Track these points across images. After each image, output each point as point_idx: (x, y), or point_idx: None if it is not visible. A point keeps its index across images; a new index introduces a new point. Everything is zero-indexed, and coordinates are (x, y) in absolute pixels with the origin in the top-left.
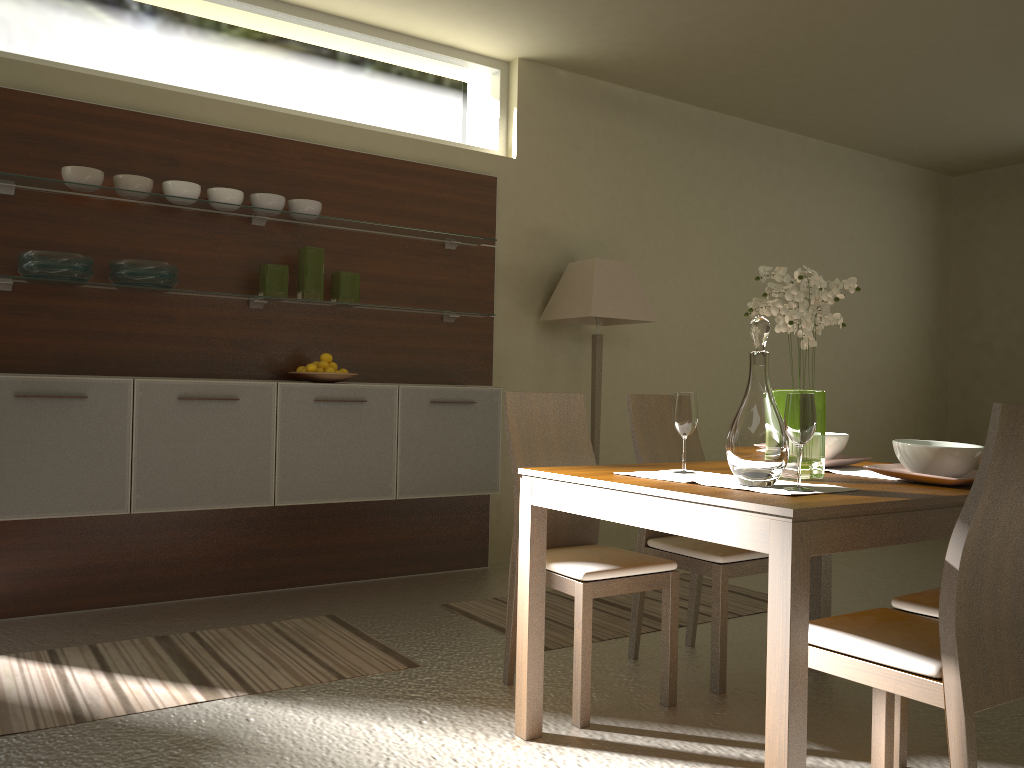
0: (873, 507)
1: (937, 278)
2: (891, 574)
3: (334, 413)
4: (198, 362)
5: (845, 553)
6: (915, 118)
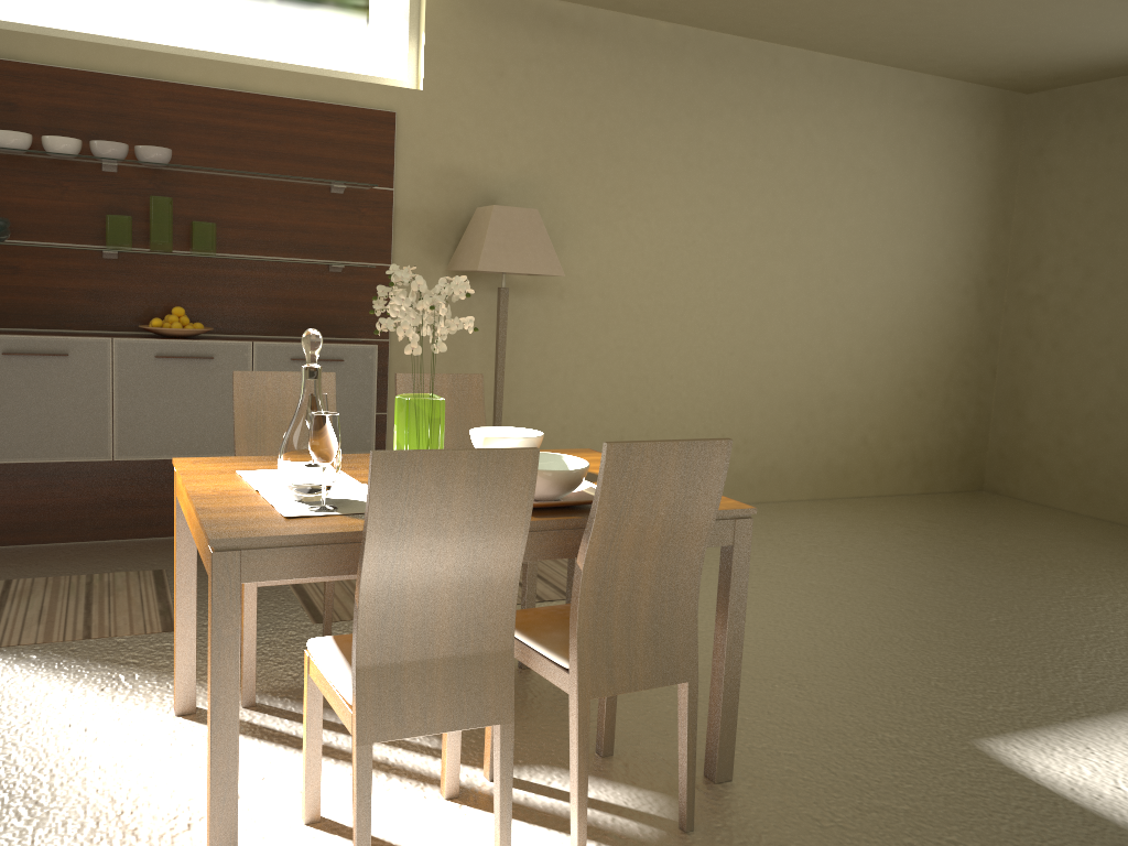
0: (339, 537)
1: (993, 217)
2: (809, 560)
3: (178, 370)
4: (48, 313)
5: (794, 531)
6: (928, 32)
